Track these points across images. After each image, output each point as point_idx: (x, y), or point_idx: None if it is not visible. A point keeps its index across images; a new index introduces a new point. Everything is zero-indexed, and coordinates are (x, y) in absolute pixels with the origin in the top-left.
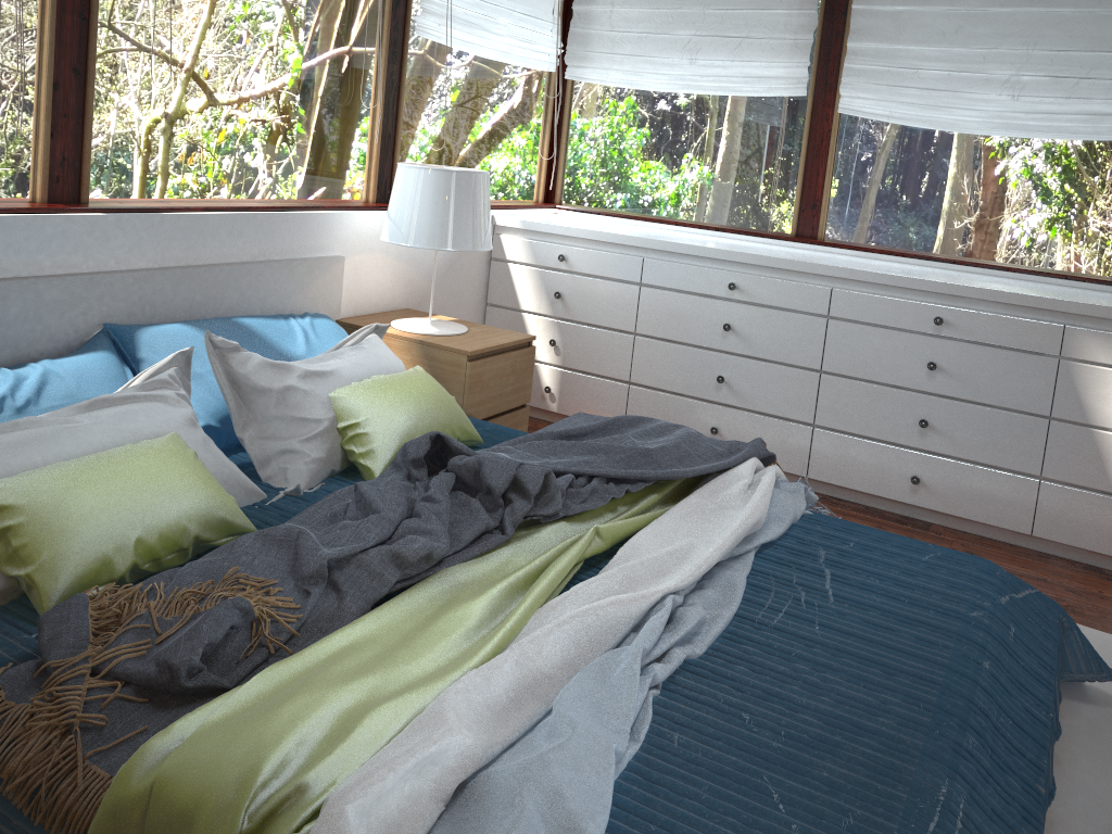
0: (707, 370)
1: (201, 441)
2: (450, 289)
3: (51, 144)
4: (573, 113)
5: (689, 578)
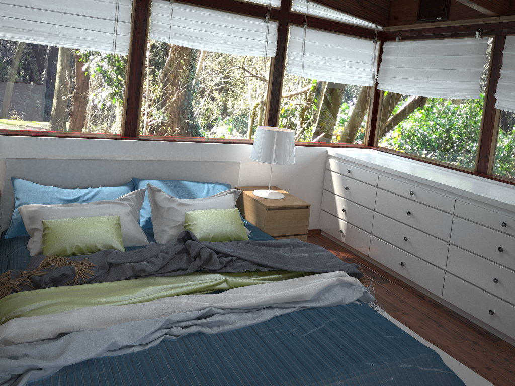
0: (401, 233)
1: (128, 220)
2: (301, 180)
3: (126, 117)
4: (382, 105)
5: (229, 304)
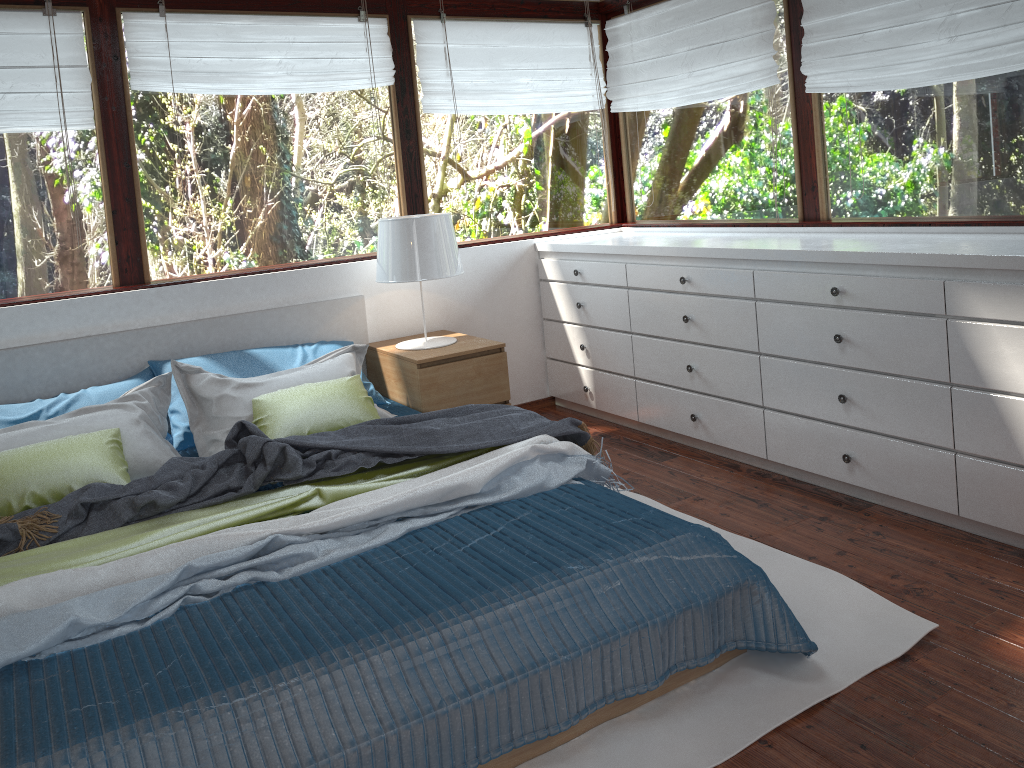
0: (681, 361)
1: (137, 433)
2: (495, 310)
3: (118, 249)
4: (628, 140)
5: (314, 524)
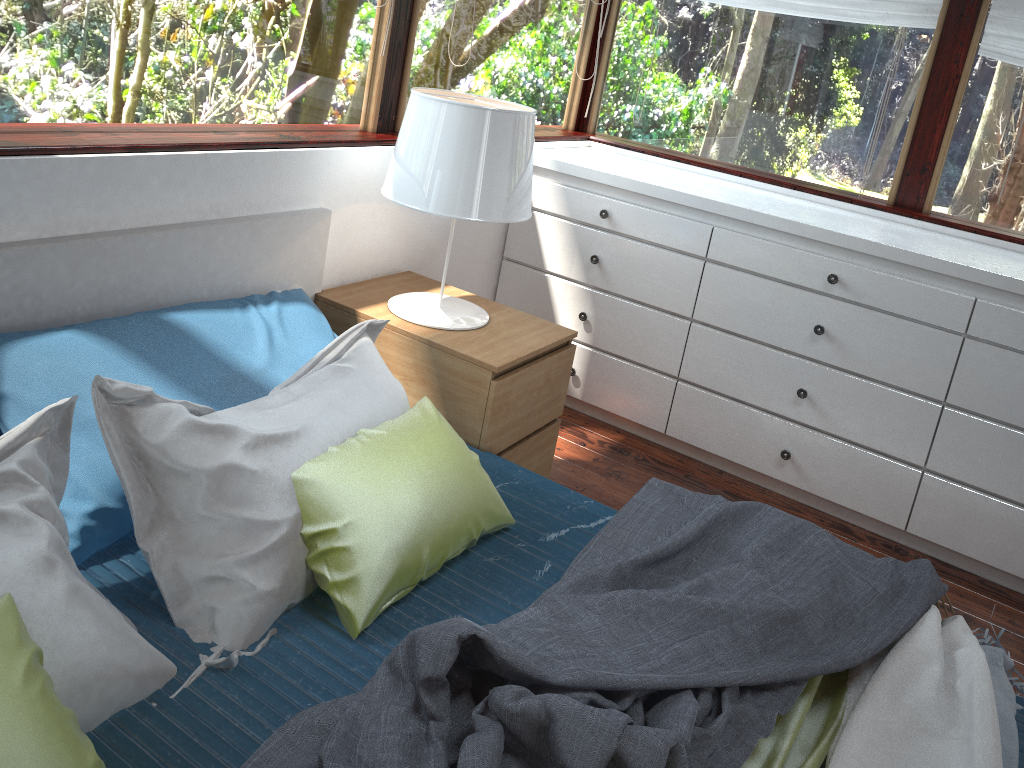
0: (784, 379)
1: (59, 601)
2: (461, 242)
3: None
4: (620, 24)
5: None
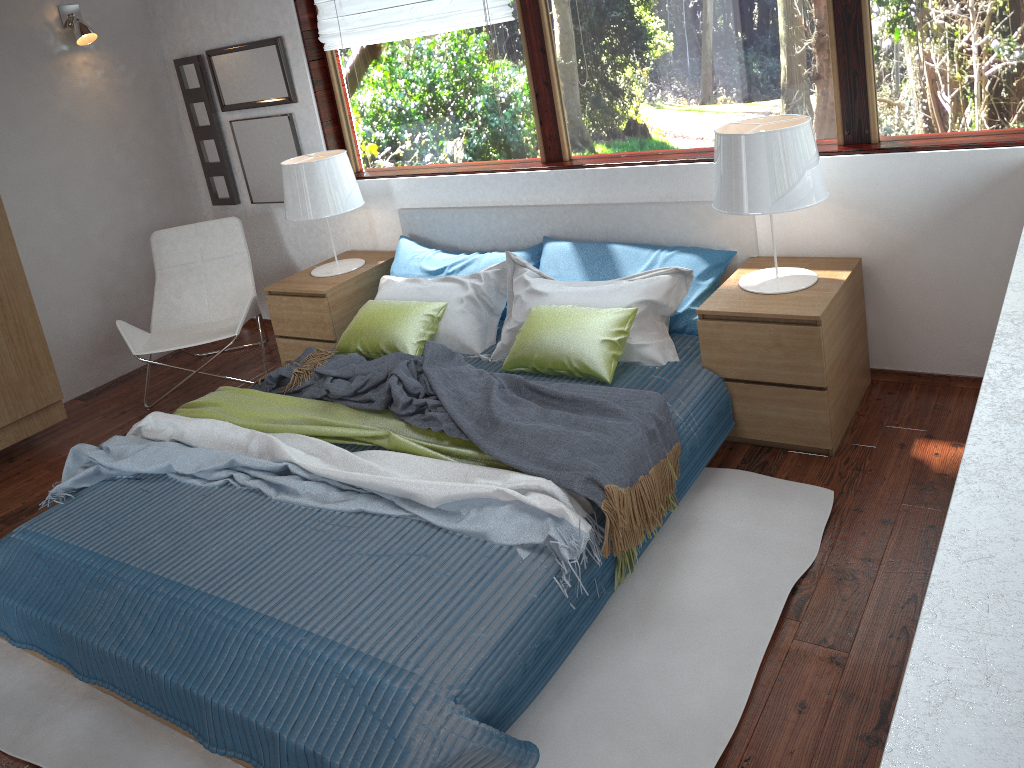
0: None
1: (455, 311)
2: (955, 244)
3: (542, 129)
4: None
5: (311, 468)
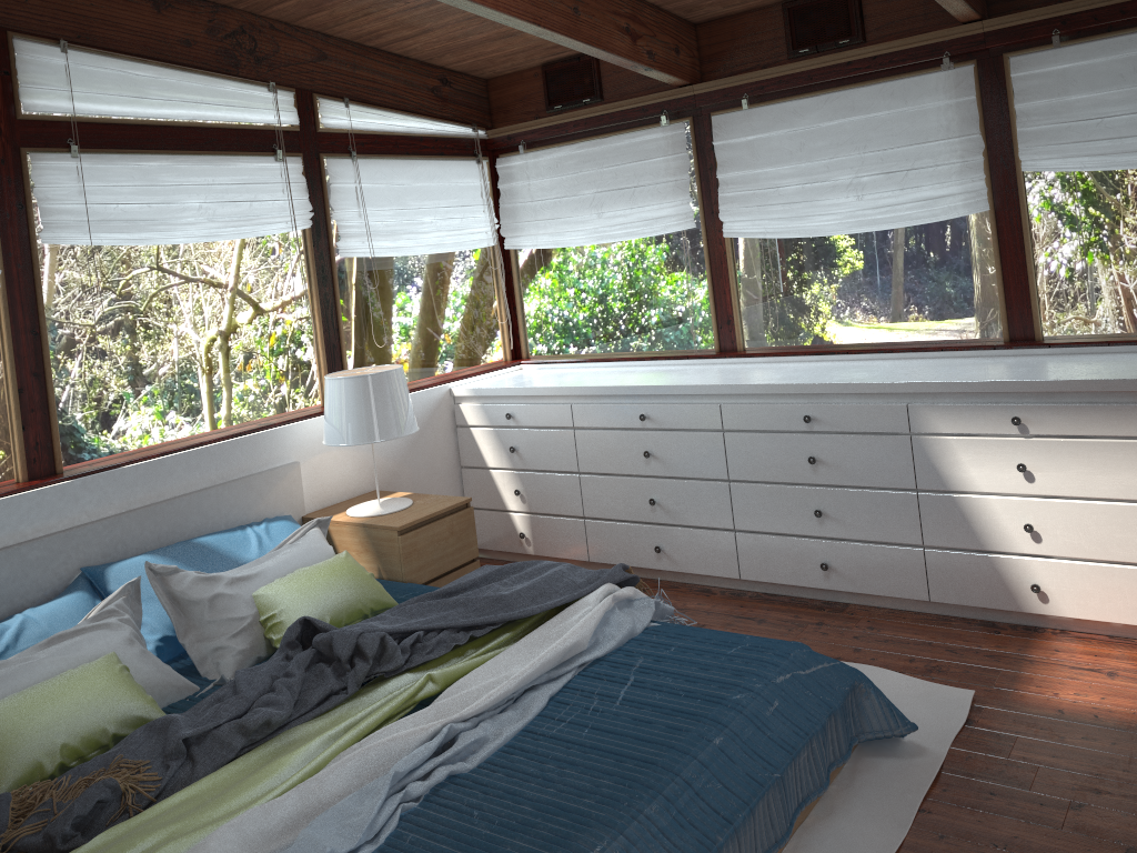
0: (641, 495)
1: (137, 654)
2: (418, 462)
3: (25, 435)
4: (521, 276)
5: (475, 706)
